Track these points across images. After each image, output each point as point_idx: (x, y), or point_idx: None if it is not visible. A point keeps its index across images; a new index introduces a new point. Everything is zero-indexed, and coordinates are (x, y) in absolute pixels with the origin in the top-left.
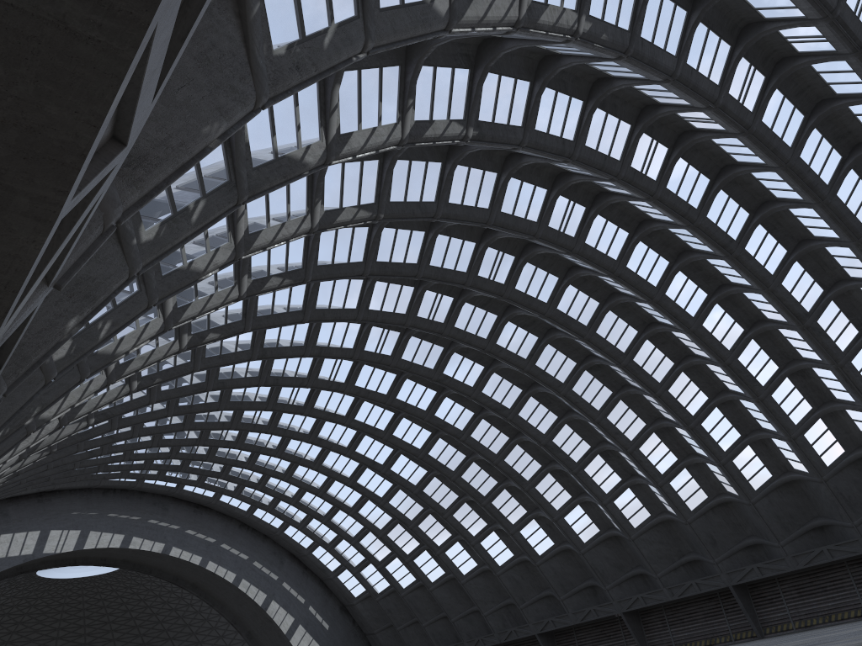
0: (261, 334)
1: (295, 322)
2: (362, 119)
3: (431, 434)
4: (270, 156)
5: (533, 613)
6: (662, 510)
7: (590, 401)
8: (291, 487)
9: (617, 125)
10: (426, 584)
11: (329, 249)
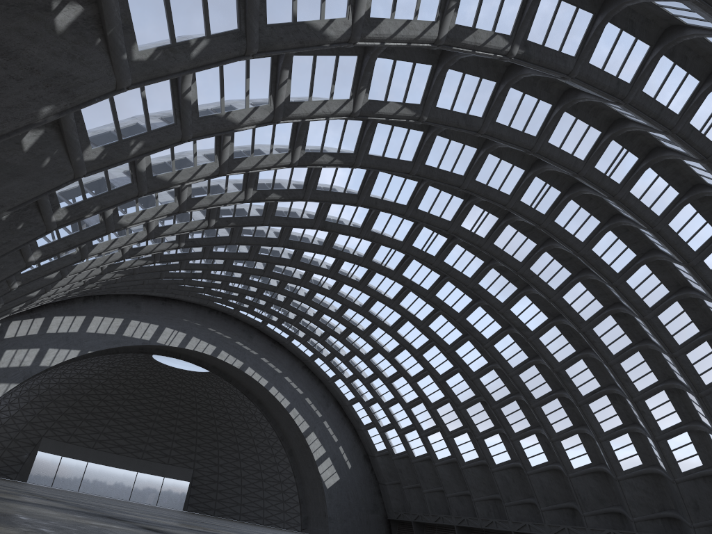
0: (325, 209)
1: (349, 203)
2: (396, 9)
3: (461, 335)
4: (288, 18)
5: (514, 513)
6: (654, 463)
7: (607, 344)
8: (345, 348)
9: (683, 78)
10: (433, 459)
11: (382, 143)
